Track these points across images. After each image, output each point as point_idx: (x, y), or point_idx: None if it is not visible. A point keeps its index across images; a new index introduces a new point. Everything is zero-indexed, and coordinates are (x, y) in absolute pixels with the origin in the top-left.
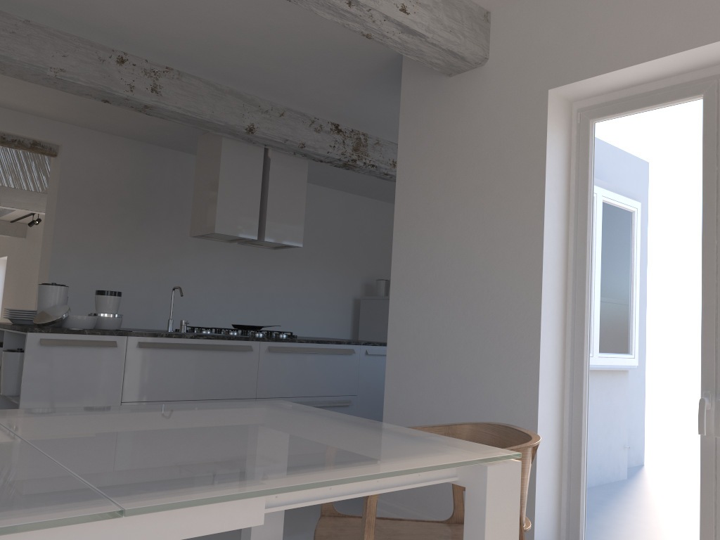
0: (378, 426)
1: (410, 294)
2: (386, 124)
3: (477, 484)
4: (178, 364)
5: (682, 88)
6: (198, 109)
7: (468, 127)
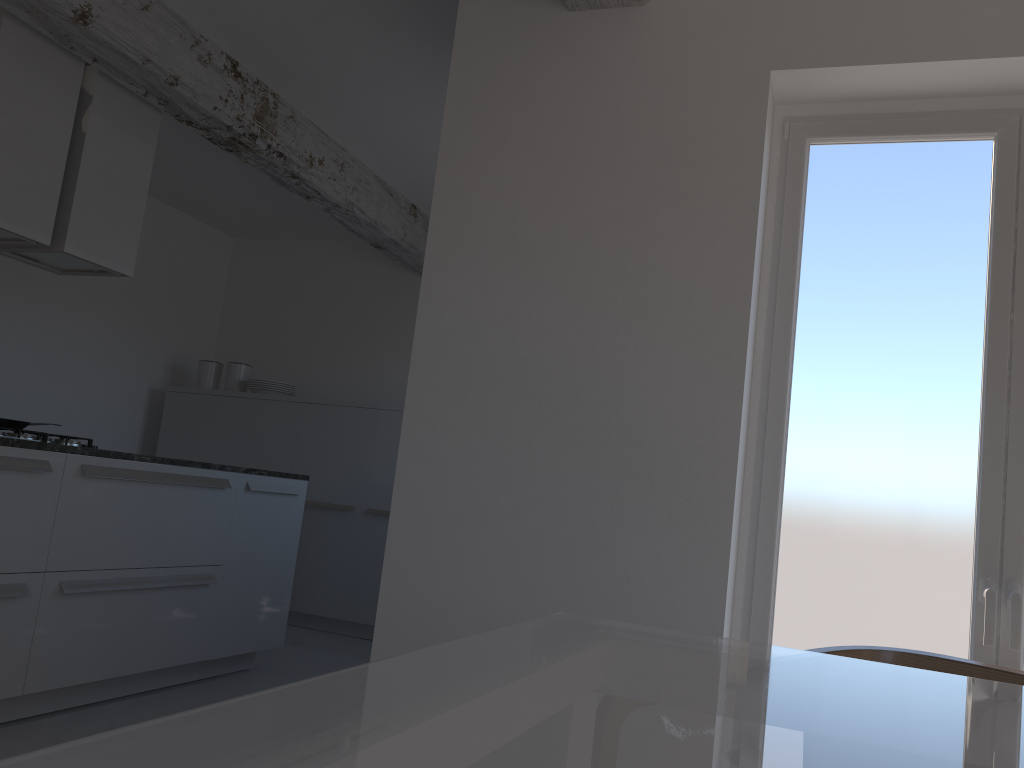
0: None
1: (458, 387)
2: (326, 86)
3: None
4: None
5: (965, 117)
6: None
7: (605, 105)
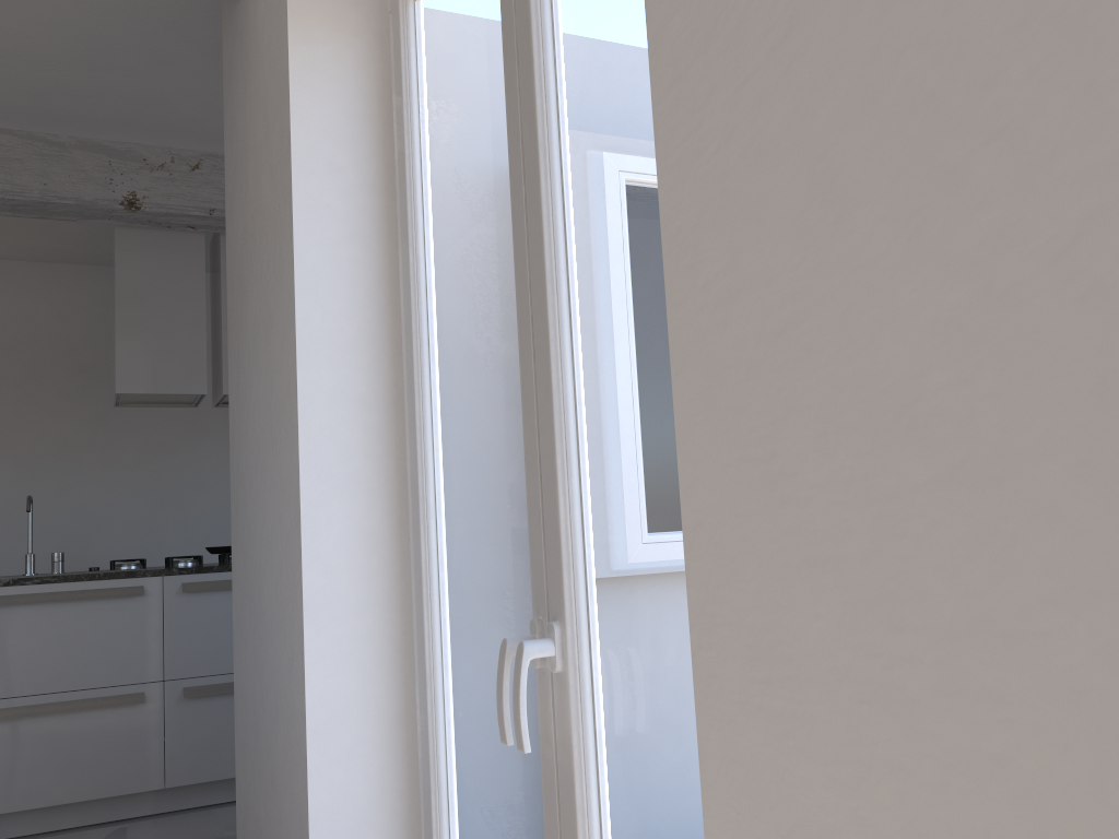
0: None
1: (238, 456)
2: None
3: None
4: None
5: None
6: (14, 184)
7: (251, 88)
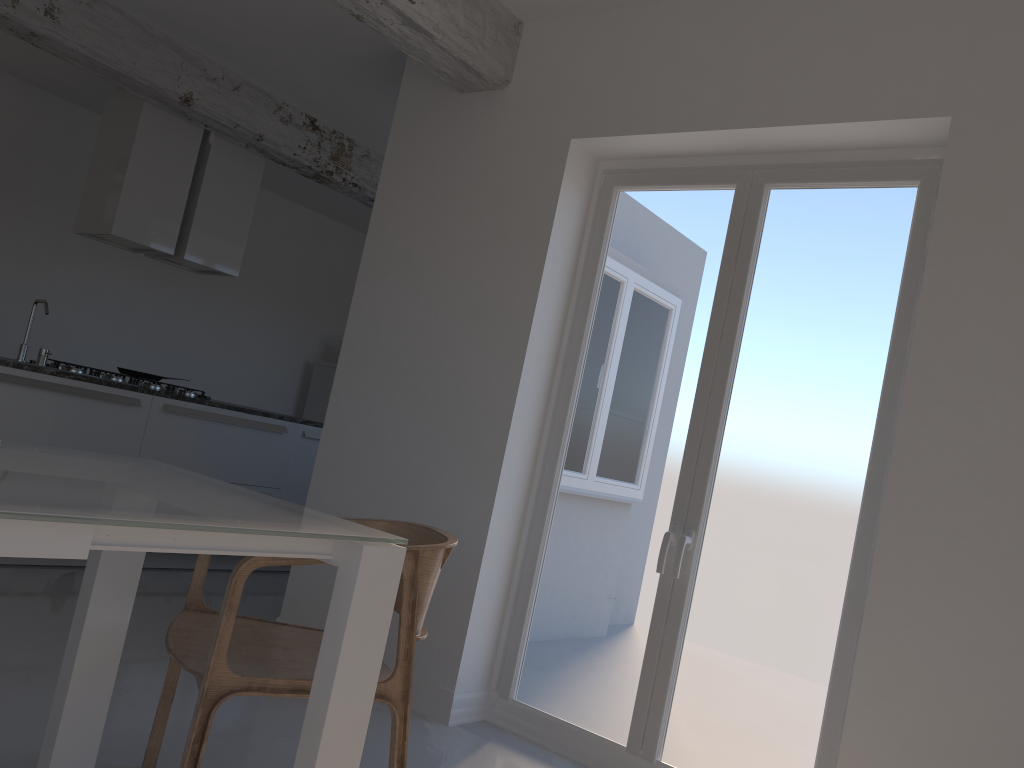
0: (262, 498)
1: (365, 363)
2: (381, 133)
3: (350, 564)
4: (26, 408)
5: (717, 172)
6: (113, 55)
7: (472, 163)
